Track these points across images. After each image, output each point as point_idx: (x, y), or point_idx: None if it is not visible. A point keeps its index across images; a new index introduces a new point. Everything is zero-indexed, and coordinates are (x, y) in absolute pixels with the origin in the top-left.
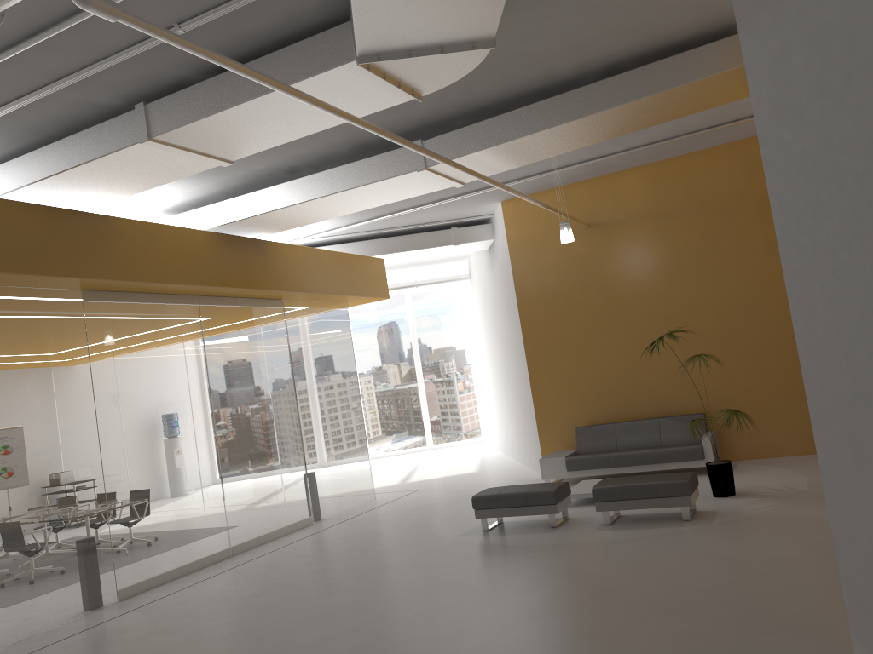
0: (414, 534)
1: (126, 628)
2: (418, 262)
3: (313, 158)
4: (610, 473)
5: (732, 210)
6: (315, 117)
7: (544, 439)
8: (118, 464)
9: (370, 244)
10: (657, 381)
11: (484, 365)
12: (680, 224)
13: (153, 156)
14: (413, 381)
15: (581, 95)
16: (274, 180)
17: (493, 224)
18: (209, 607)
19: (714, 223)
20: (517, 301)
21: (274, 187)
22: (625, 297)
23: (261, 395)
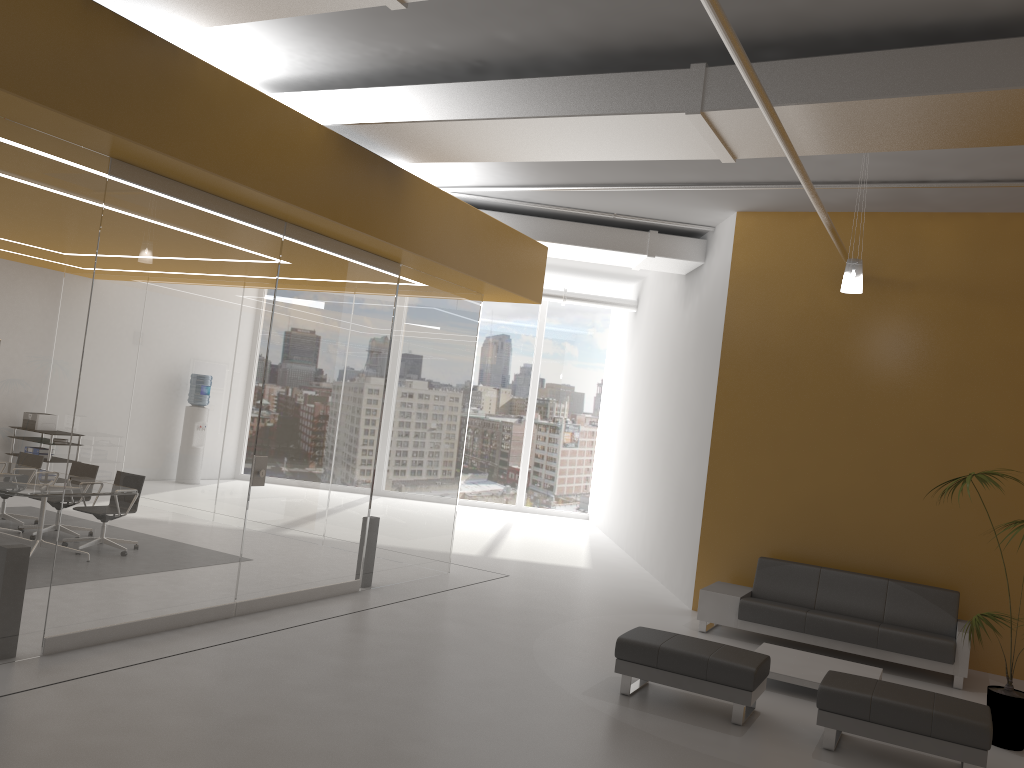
0: (511, 663)
1: (30, 726)
2: (576, 268)
3: (518, 55)
4: (802, 641)
5: None
6: None
7: (705, 558)
8: (98, 443)
9: (533, 223)
10: (897, 525)
11: (624, 426)
12: (998, 312)
13: None
14: (520, 418)
15: (1013, 51)
16: (445, 77)
17: (708, 241)
18: (175, 721)
19: None
20: (721, 356)
21: (446, 86)
22: (882, 394)
23: (335, 392)
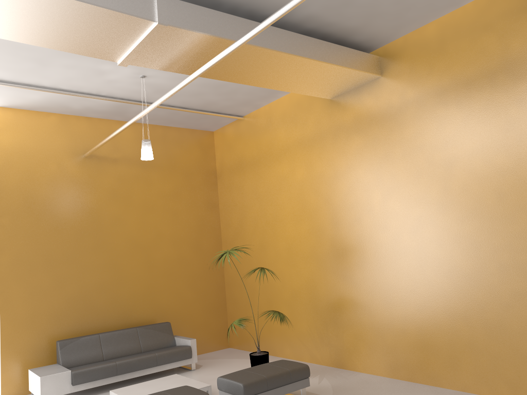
0: None
1: None
2: None
3: None
4: (115, 381)
5: (191, 174)
6: None
7: (7, 358)
8: None
9: None
10: (128, 296)
11: None
12: (158, 174)
13: None
14: None
15: (301, 40)
16: None
17: None
18: None
19: (179, 180)
20: (0, 209)
21: None
22: (110, 223)
23: None
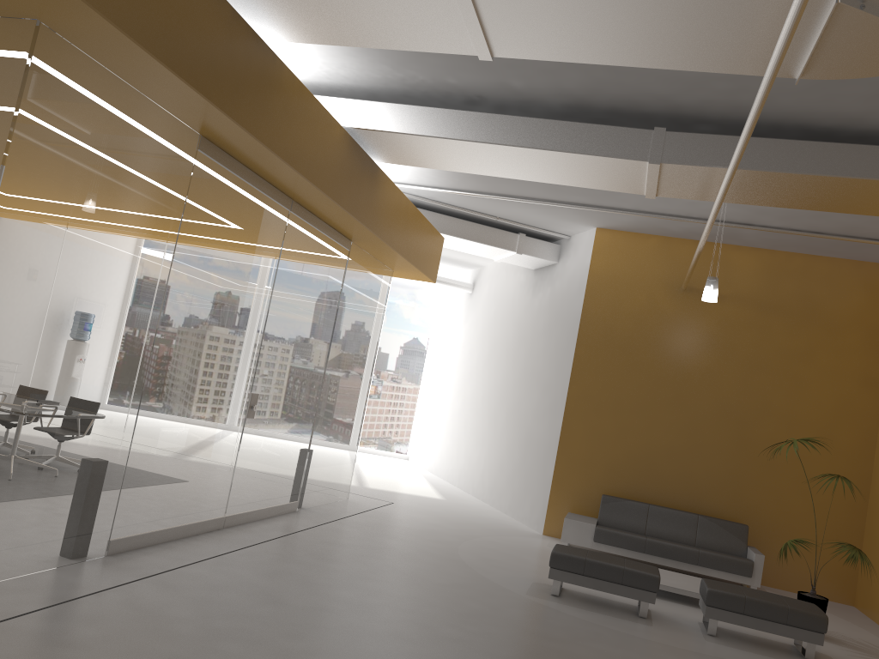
0: (459, 571)
1: (160, 612)
2: None
3: (514, 97)
4: (641, 559)
5: (840, 329)
6: (664, 48)
7: (555, 494)
8: (162, 374)
9: (431, 217)
10: (702, 474)
11: (455, 384)
12: (782, 323)
13: (429, 5)
14: None
15: None
16: (440, 102)
17: (562, 246)
18: (265, 610)
19: (817, 335)
20: (578, 338)
21: (450, 111)
22: (697, 376)
23: (303, 343)
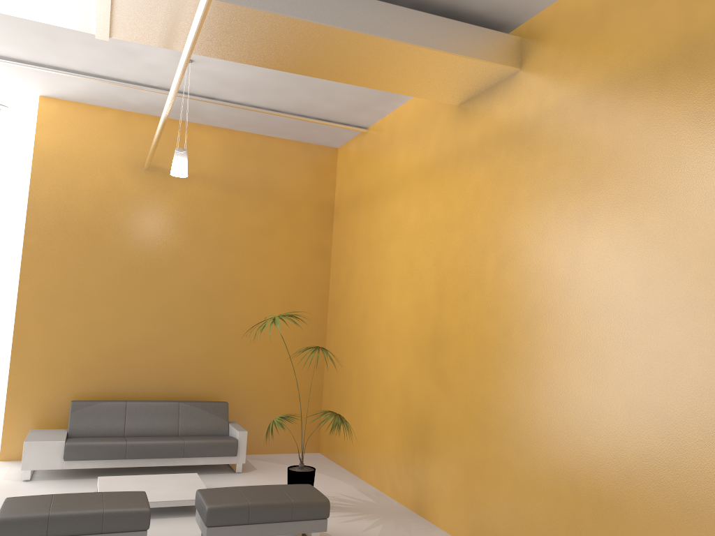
0: None
1: None
2: None
3: None
4: (123, 466)
5: (295, 206)
6: None
7: (13, 411)
8: None
9: None
10: (180, 359)
11: None
12: (245, 201)
13: None
14: None
15: (361, 6)
16: None
17: None
18: None
19: (276, 212)
20: (27, 225)
21: None
22: (168, 259)
23: None
